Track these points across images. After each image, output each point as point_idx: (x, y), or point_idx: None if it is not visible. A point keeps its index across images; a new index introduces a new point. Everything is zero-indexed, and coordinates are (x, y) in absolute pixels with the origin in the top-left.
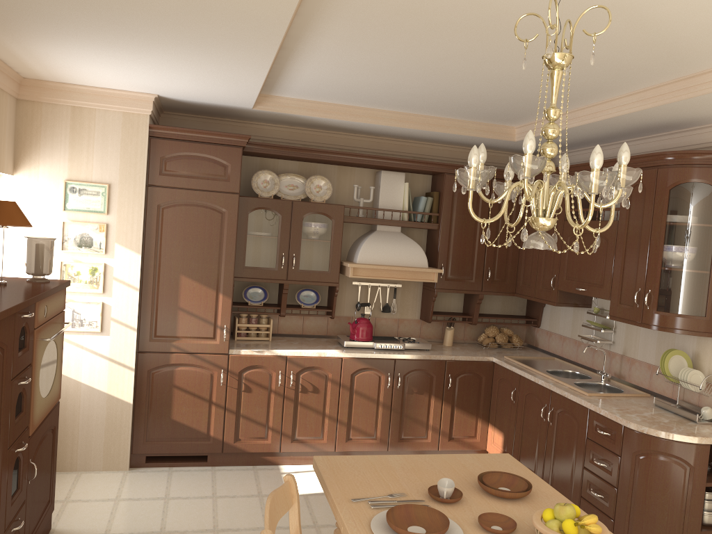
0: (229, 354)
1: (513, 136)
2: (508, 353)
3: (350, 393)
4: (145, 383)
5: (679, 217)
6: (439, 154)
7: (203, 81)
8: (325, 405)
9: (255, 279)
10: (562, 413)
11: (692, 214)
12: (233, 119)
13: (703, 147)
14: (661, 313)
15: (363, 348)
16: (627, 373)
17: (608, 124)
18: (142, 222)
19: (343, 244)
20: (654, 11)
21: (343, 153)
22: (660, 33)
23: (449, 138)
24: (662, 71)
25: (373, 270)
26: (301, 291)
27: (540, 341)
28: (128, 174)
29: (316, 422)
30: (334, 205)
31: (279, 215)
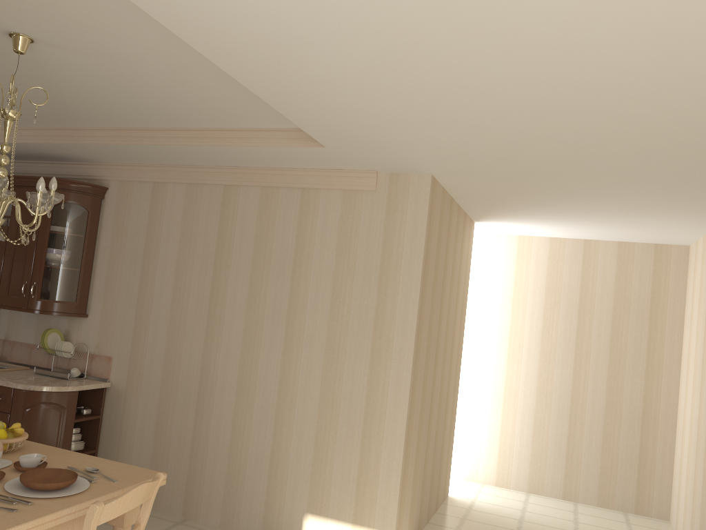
0: None
1: None
2: None
3: None
4: None
5: (60, 228)
6: None
7: None
8: None
9: None
10: None
11: (69, 226)
12: None
13: (77, 178)
14: (44, 300)
15: None
16: (9, 354)
17: None
18: None
19: None
20: (63, 88)
21: None
22: (63, 99)
23: None
24: (57, 121)
25: None
26: None
27: None
28: None
29: None
30: None
31: None
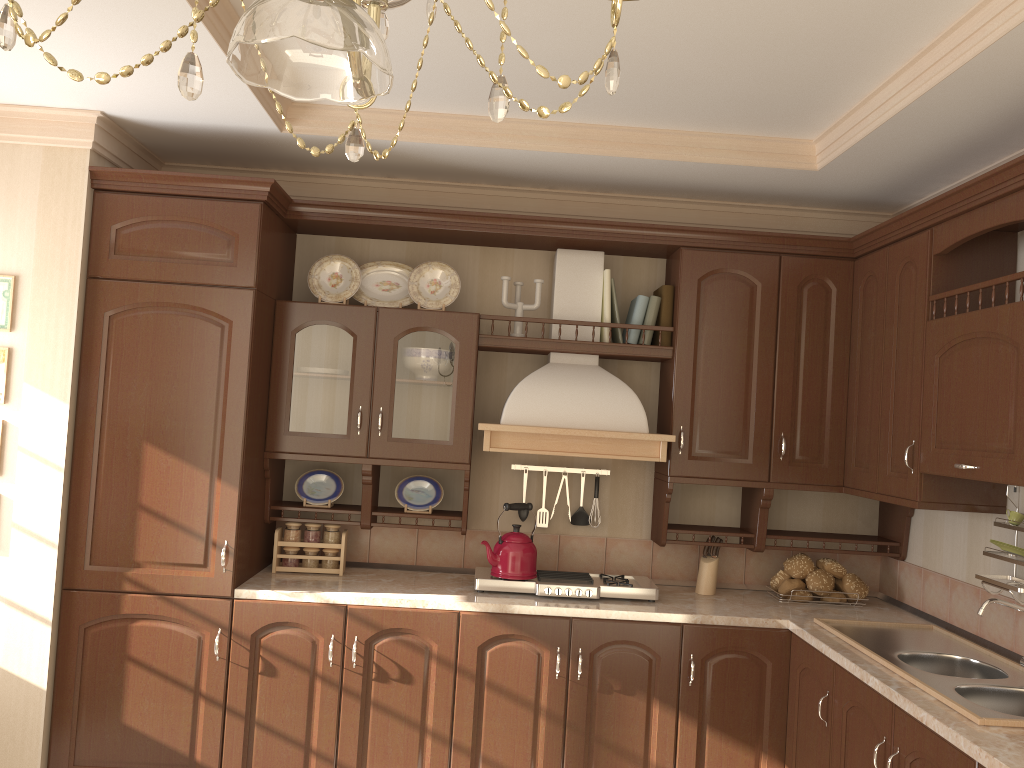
0: (234, 598)
1: (812, 160)
2: (830, 613)
3: (476, 687)
4: (75, 650)
5: None
6: (678, 218)
7: (117, 51)
8: (426, 708)
9: (307, 455)
10: (919, 764)
11: None
12: (285, 169)
13: None
14: None
15: (516, 593)
16: None
17: (995, 71)
18: (72, 343)
19: (494, 393)
20: None
21: (472, 214)
22: None
23: (684, 178)
24: None
25: (531, 436)
26: (407, 481)
27: (907, 590)
28: (51, 258)
29: (406, 744)
30: (458, 314)
31: (352, 335)
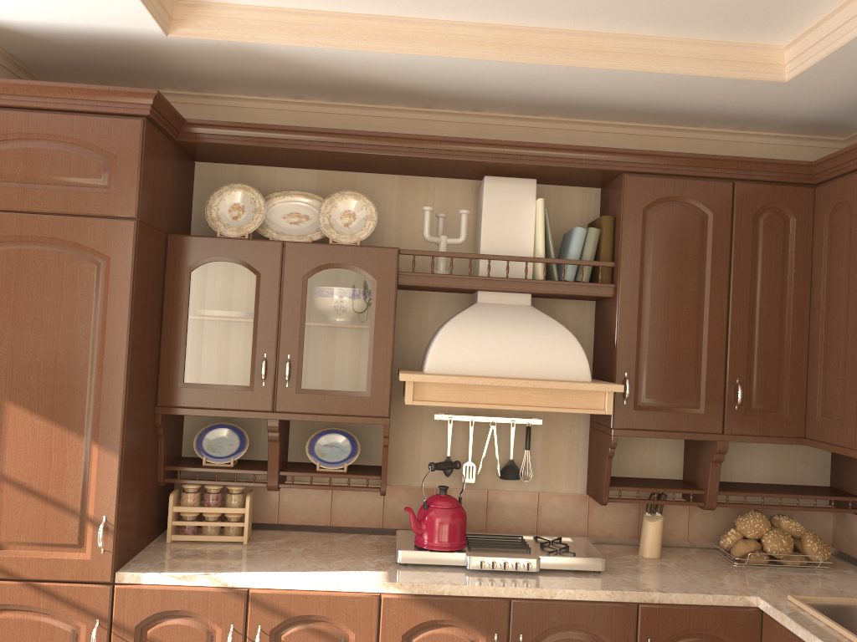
0: (115, 583)
1: (780, 70)
2: (797, 582)
3: None
4: None
5: None
6: (614, 144)
7: None
8: None
9: (205, 410)
10: None
11: None
12: (181, 89)
13: None
14: None
15: (444, 565)
16: None
17: None
18: None
19: (414, 335)
20: None
21: (390, 136)
22: None
23: (629, 94)
24: None
25: (460, 387)
26: (319, 435)
27: None
28: None
29: None
30: (376, 248)
31: (255, 273)
